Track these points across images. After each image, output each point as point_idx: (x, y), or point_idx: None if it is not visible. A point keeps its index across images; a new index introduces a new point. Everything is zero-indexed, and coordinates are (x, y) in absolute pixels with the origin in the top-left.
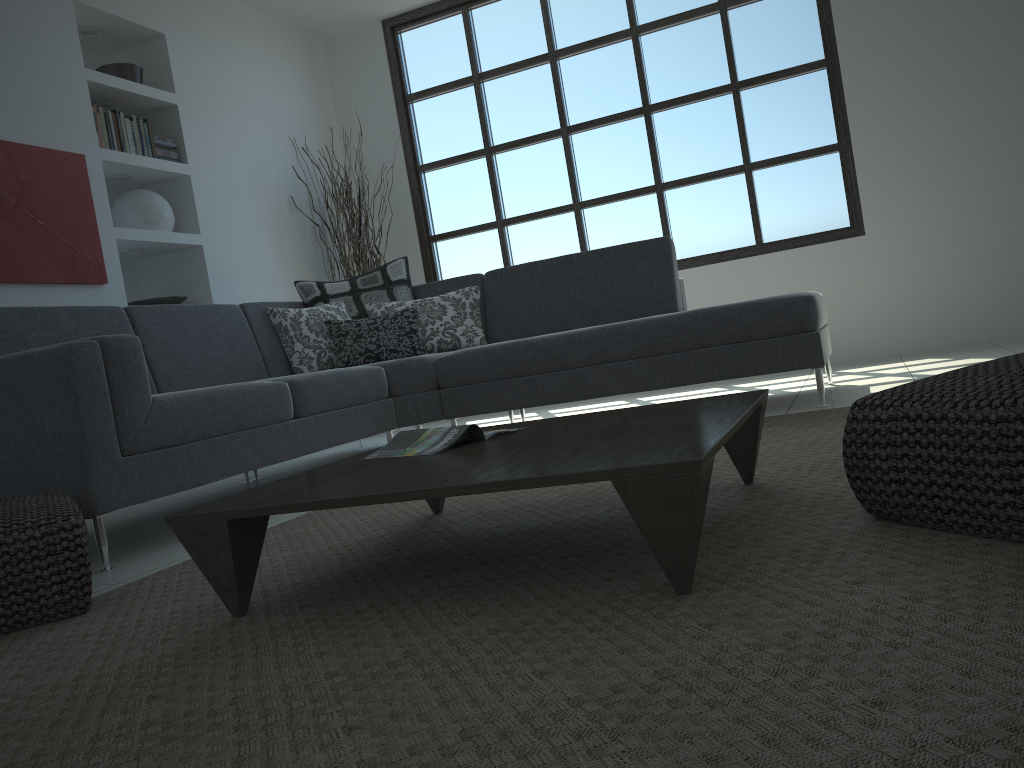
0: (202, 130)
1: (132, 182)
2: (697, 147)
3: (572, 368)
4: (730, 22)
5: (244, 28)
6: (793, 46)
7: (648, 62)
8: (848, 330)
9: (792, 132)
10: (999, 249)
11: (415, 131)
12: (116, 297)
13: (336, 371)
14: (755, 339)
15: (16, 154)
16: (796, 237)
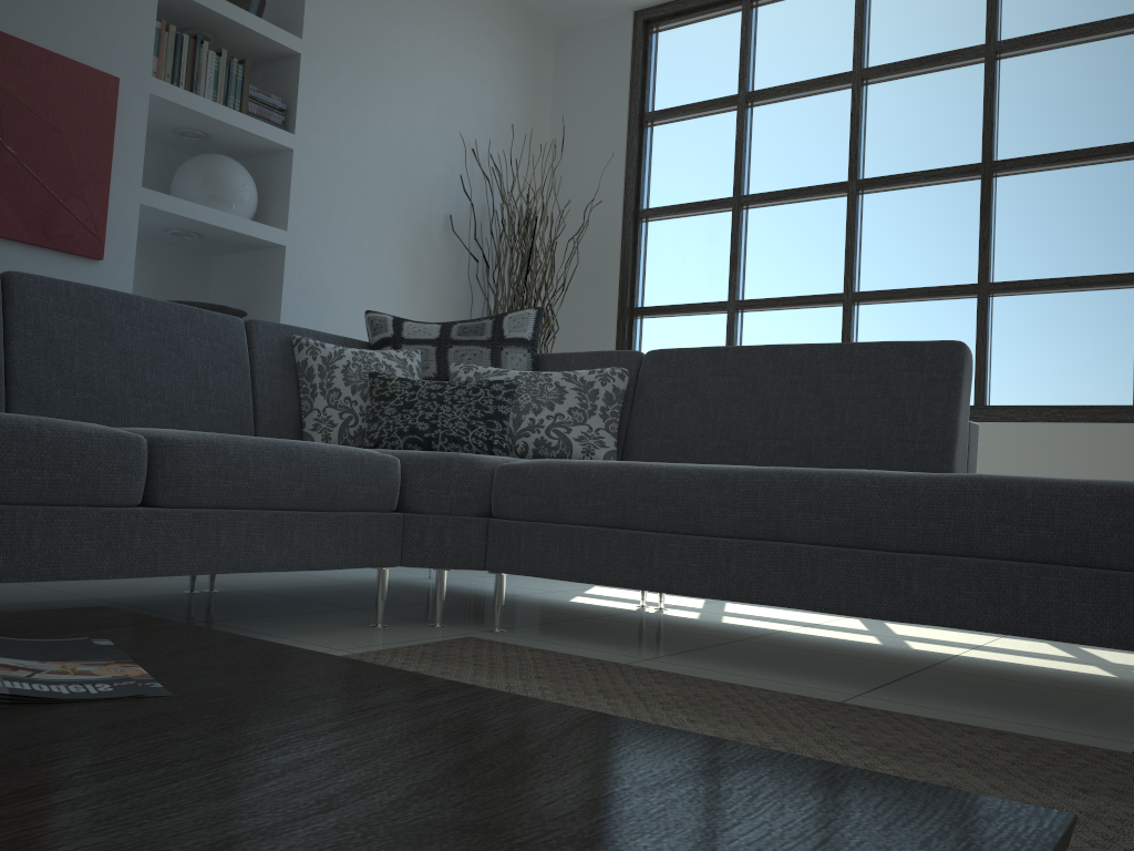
0: (331, 96)
1: (218, 146)
2: (1060, 235)
3: (709, 535)
4: None
5: None
6: None
7: (1004, 97)
8: None
9: None
10: None
11: (647, 163)
12: (115, 283)
13: (283, 443)
14: (1093, 565)
15: None
16: None
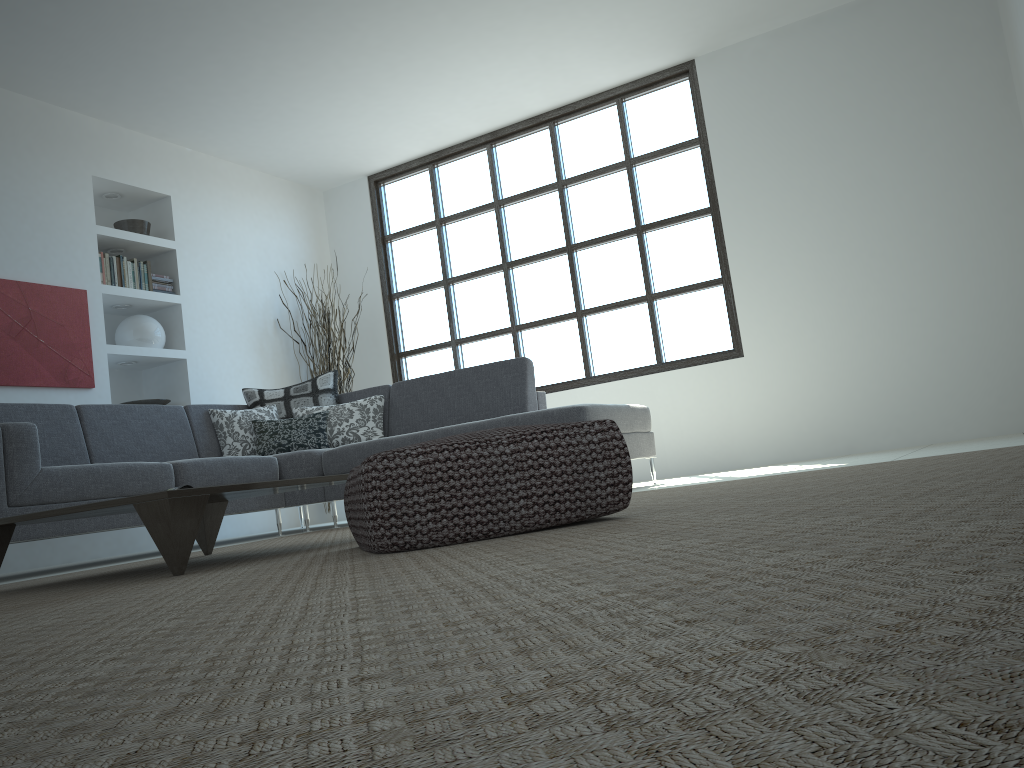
0: (196, 268)
1: (136, 309)
2: (610, 280)
3: None
4: (636, 176)
5: (246, 187)
6: (685, 196)
7: (572, 209)
8: (732, 440)
9: (686, 268)
10: (855, 371)
11: (391, 265)
12: (102, 398)
13: (224, 457)
14: None
15: (28, 291)
16: (689, 357)
